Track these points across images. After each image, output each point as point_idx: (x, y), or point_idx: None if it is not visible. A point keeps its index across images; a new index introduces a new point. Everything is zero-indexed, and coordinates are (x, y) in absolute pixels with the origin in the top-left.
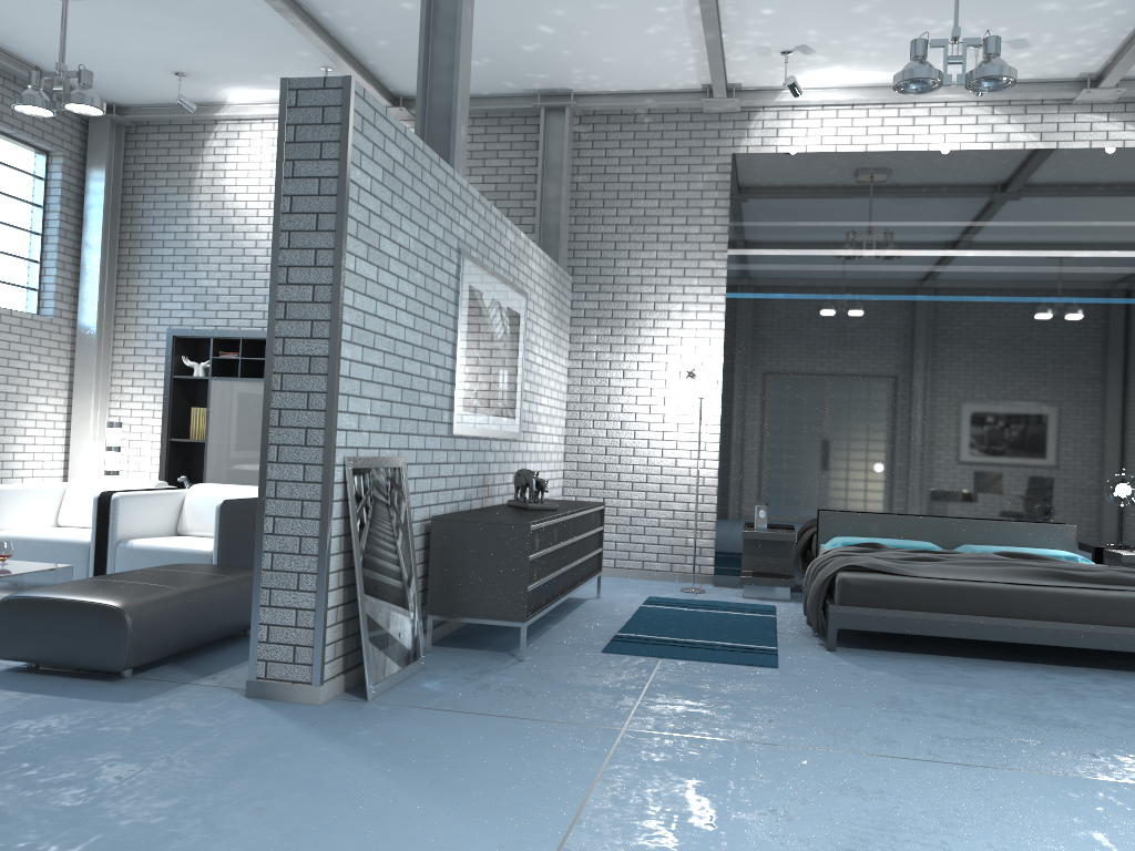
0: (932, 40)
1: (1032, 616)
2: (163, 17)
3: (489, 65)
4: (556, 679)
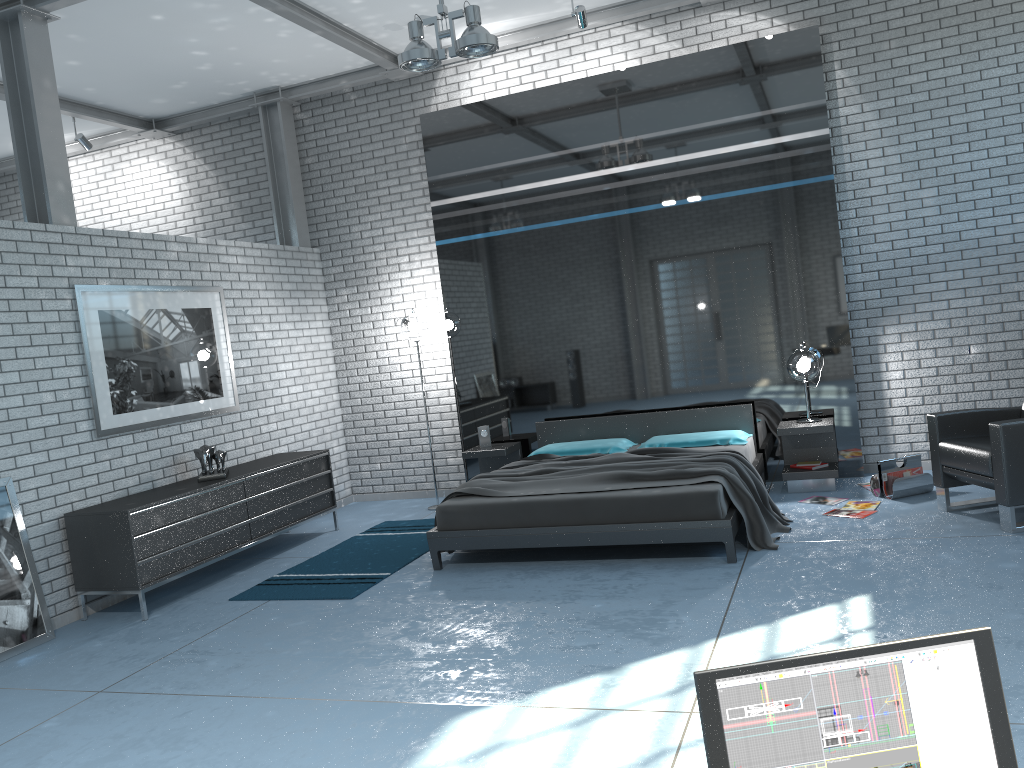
0: (424, 20)
1: (586, 521)
2: None
3: (191, 85)
4: (138, 639)
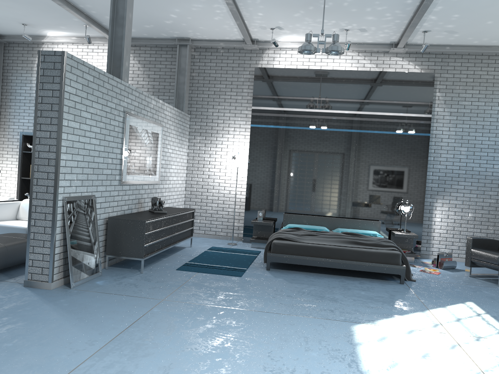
0: (313, 34)
1: (342, 258)
2: (13, 3)
3: (153, 27)
4: (150, 280)
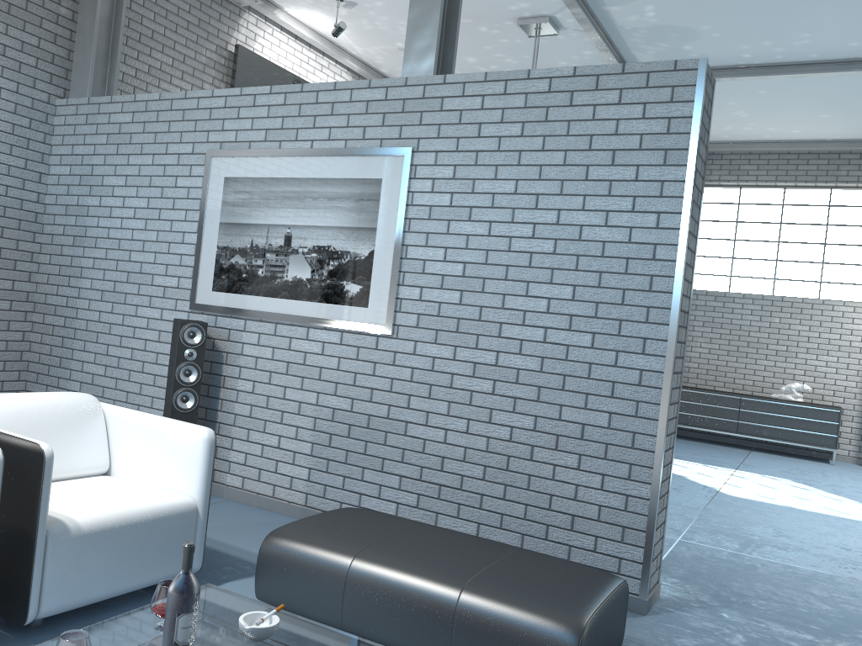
0: None
1: None
2: None
3: None
4: None
